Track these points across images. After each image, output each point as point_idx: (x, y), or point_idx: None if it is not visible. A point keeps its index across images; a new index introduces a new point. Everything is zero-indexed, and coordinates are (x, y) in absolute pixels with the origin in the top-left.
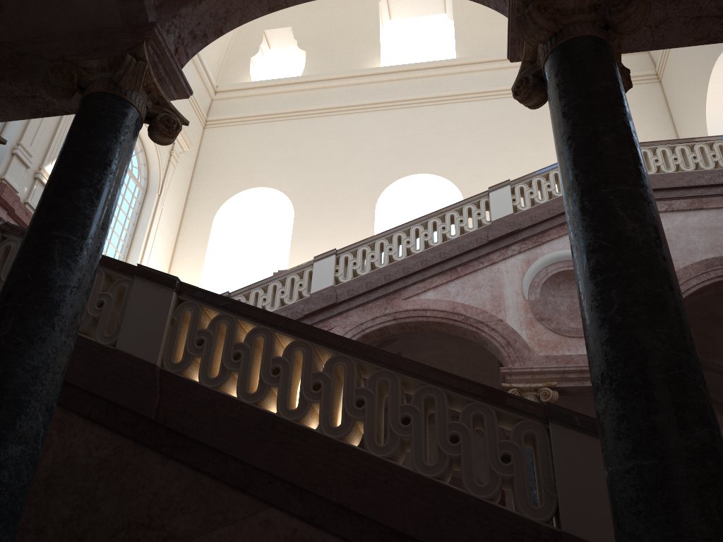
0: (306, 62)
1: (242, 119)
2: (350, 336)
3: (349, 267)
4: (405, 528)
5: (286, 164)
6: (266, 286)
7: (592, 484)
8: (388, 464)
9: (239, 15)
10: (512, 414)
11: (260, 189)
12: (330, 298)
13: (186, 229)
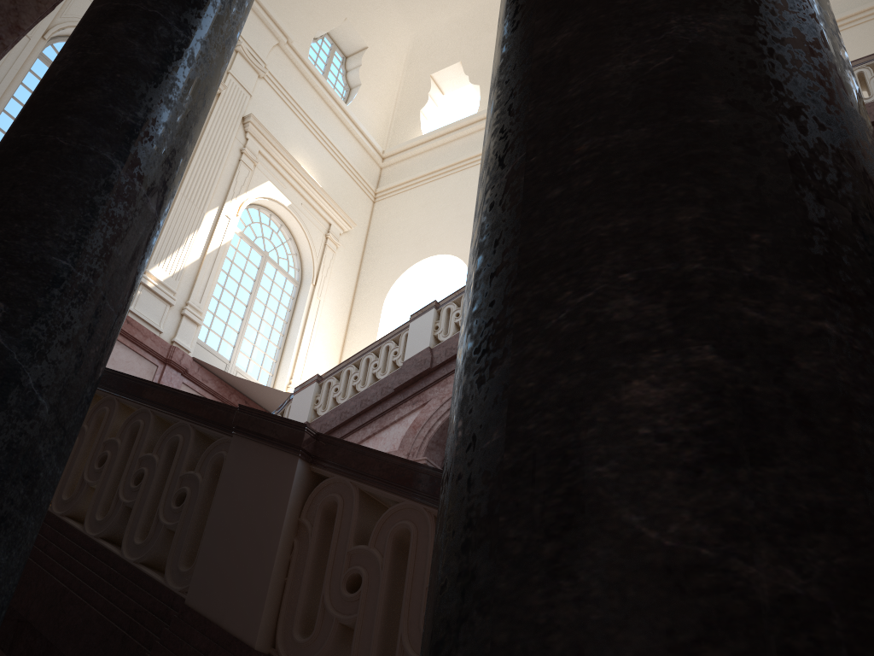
0: (480, 98)
1: (412, 182)
2: (447, 409)
3: (451, 320)
4: (29, 611)
5: (460, 223)
6: (360, 362)
7: (245, 523)
8: (62, 523)
9: (32, 1)
10: (211, 432)
11: (433, 258)
12: (423, 364)
13: (355, 321)
